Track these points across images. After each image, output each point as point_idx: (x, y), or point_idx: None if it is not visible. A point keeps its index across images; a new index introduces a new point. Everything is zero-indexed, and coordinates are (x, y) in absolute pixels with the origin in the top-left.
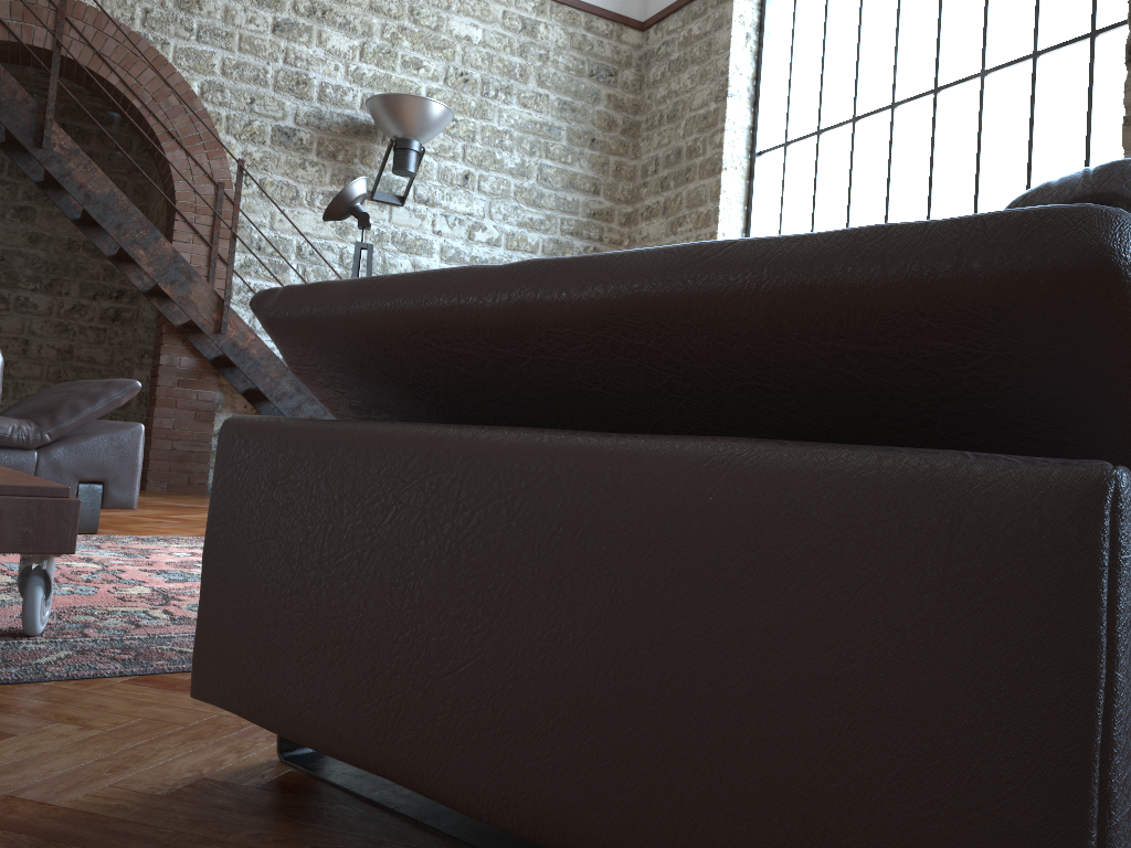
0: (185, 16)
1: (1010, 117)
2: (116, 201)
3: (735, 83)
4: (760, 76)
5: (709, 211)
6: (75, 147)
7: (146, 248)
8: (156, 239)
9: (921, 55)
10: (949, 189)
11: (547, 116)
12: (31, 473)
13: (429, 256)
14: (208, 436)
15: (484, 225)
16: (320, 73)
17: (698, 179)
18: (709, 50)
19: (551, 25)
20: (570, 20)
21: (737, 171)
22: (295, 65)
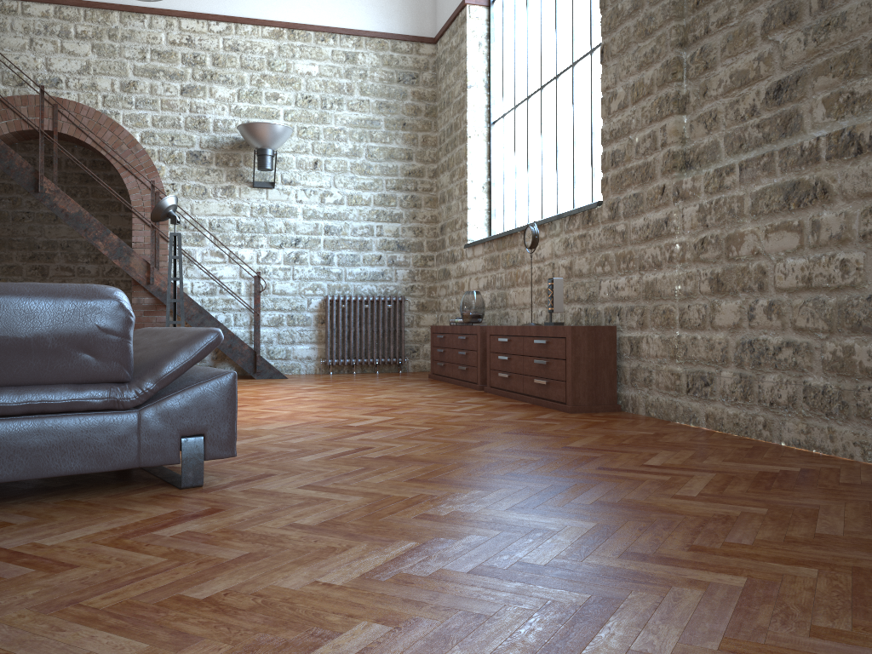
0: (127, 95)
1: (584, 94)
2: (83, 216)
3: (472, 78)
4: (490, 70)
5: (463, 166)
6: (57, 189)
7: (102, 240)
8: (107, 234)
9: (550, 53)
10: (564, 144)
11: (369, 114)
12: None
13: (295, 217)
14: None
15: (331, 192)
16: (213, 114)
17: (459, 145)
18: (459, 56)
19: (367, 53)
20: (380, 47)
21: (479, 137)
22: (197, 112)
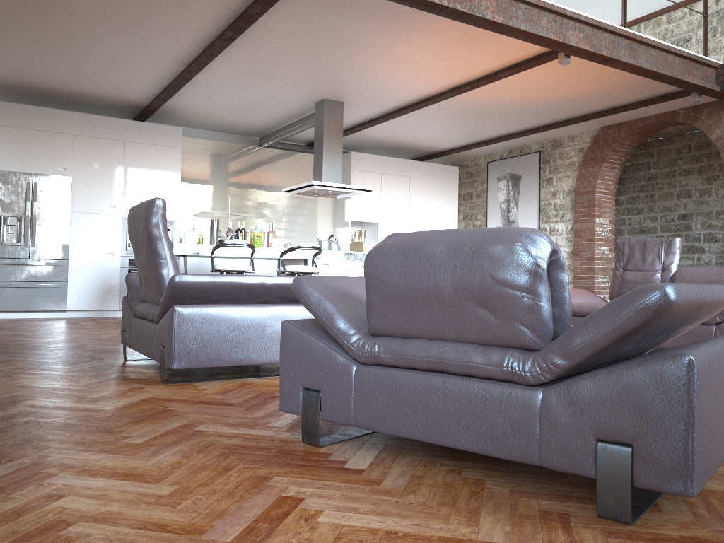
0: None
1: None
2: None
3: None
4: None
5: None
6: None
7: None
8: None
9: None
10: None
11: None
12: (712, 336)
13: None
14: None
15: None
16: None
17: None
18: None
19: None
20: None
21: None
22: None
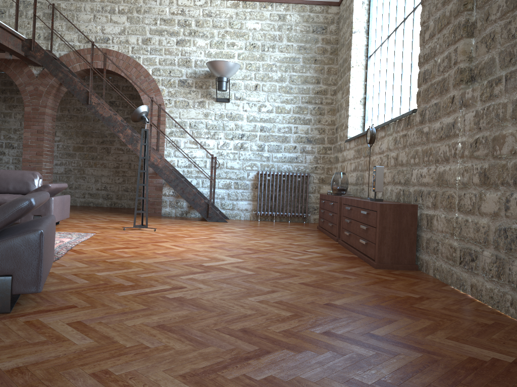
0: (145, 46)
1: (419, 31)
2: (112, 118)
3: (356, 26)
4: (369, 20)
5: (348, 87)
6: (99, 102)
7: (122, 133)
8: (125, 129)
9: (402, 3)
10: (406, 68)
11: (292, 54)
12: None
13: (242, 120)
14: (160, 195)
15: (265, 105)
16: (194, 56)
17: (347, 72)
18: (349, 12)
19: (292, 14)
20: (301, 10)
21: (359, 67)
22: (185, 55)
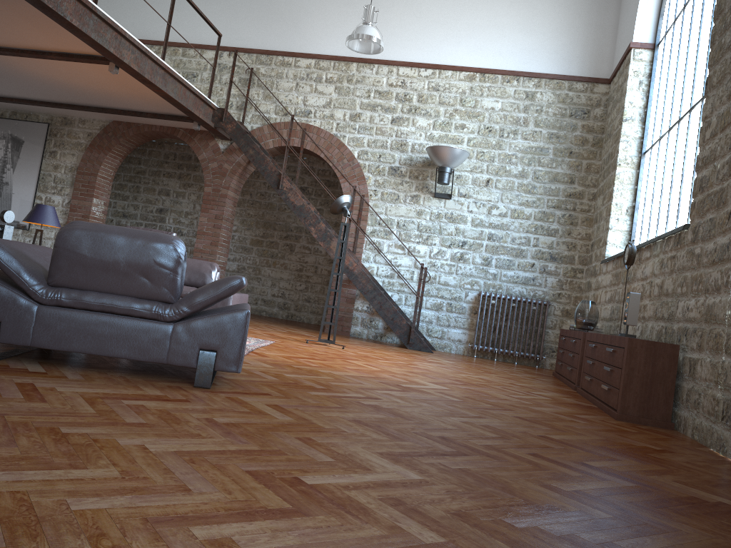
0: (353, 123)
1: None
2: (304, 208)
3: (628, 112)
4: (647, 105)
5: (611, 190)
6: (291, 187)
7: (314, 227)
8: (318, 222)
9: (689, 88)
10: (687, 172)
11: (540, 142)
12: None
13: (464, 224)
14: (351, 310)
15: (497, 206)
16: (412, 138)
17: (611, 171)
18: (621, 94)
19: (544, 92)
20: (557, 87)
21: (628, 165)
22: (400, 137)
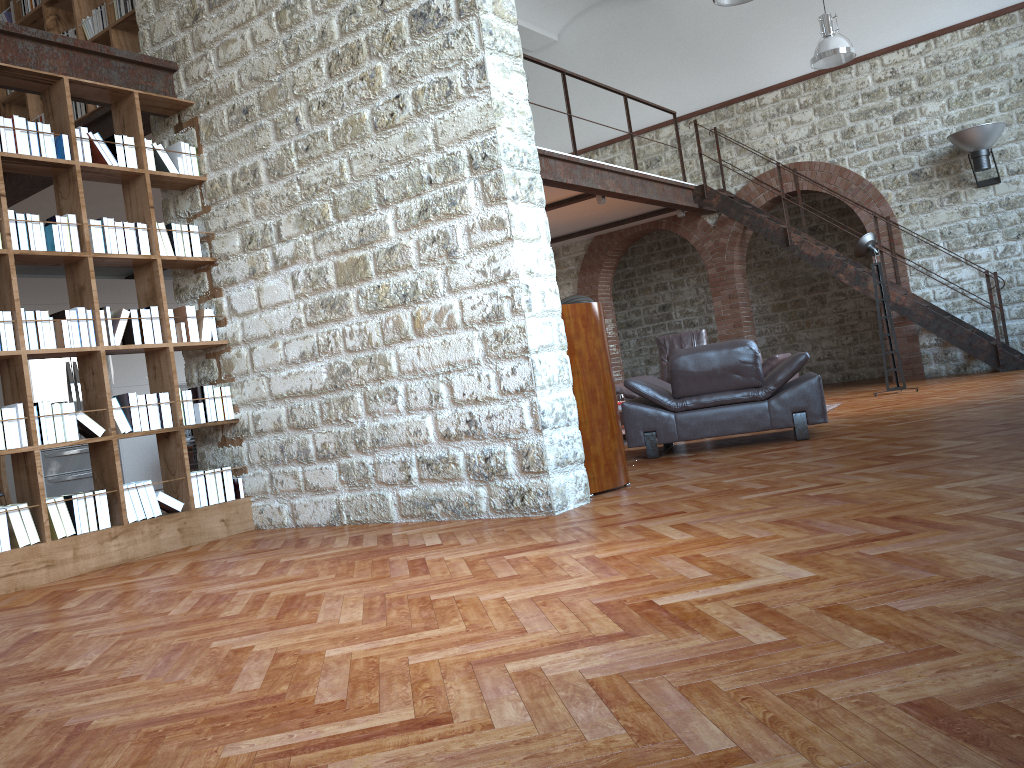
0: (847, 141)
1: None
2: (824, 256)
3: None
4: None
5: None
6: (801, 239)
7: (842, 272)
8: (845, 266)
9: None
10: None
11: None
12: None
13: None
14: (916, 348)
15: None
16: (926, 131)
17: None
18: None
19: None
20: None
21: None
22: (910, 134)
